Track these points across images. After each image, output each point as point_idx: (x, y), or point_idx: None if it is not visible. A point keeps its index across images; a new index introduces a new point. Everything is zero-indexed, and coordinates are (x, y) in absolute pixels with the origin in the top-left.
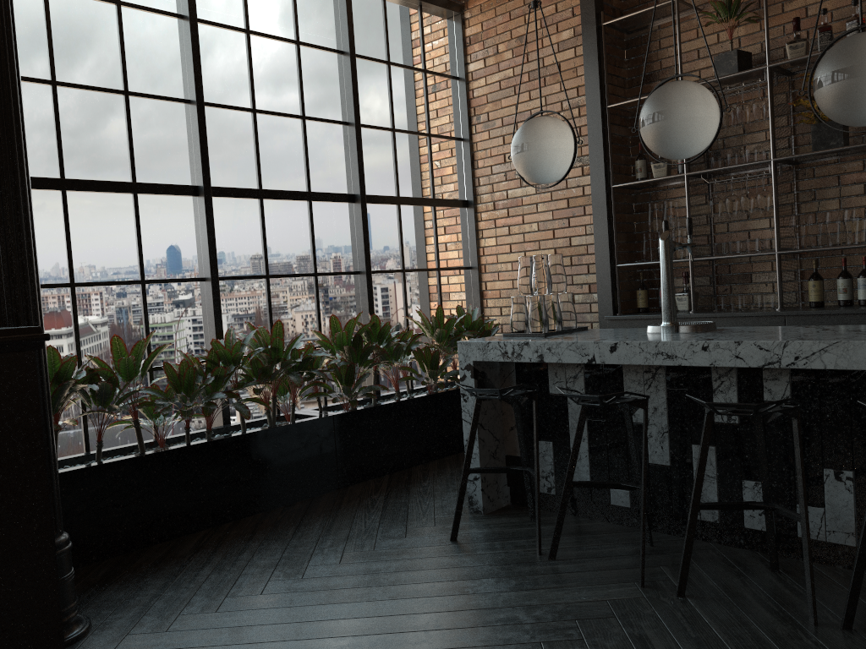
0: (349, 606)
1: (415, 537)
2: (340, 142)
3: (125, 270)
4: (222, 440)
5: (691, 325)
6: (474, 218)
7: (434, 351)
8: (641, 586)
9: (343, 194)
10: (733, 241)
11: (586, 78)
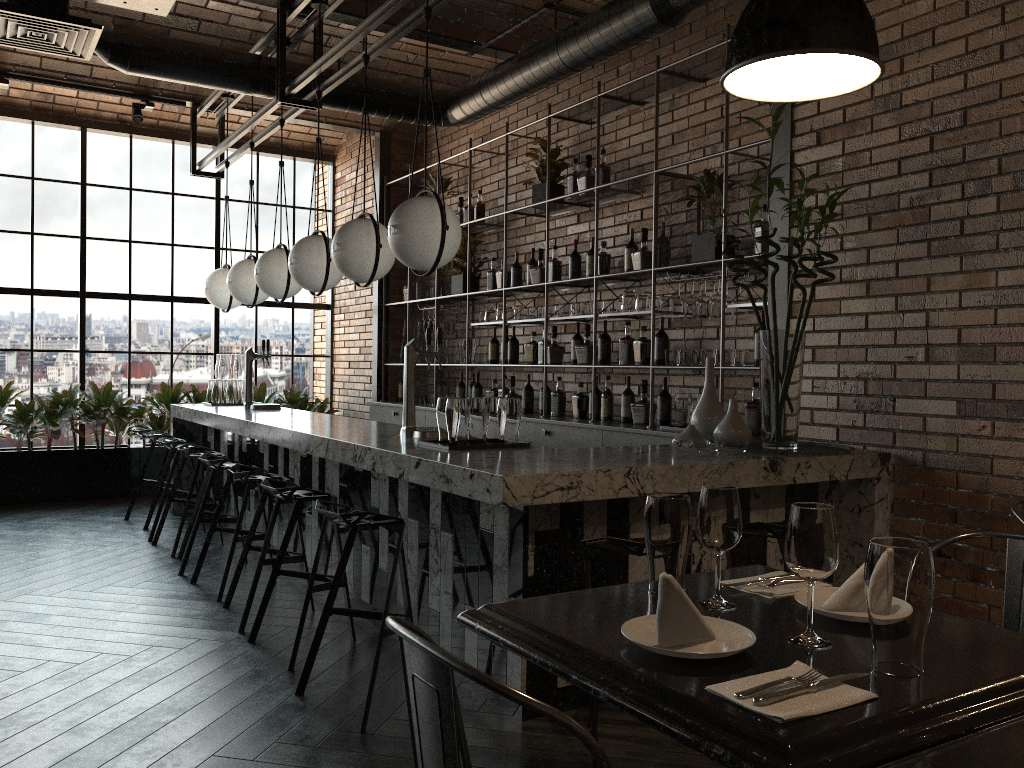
0: (16, 531)
1: (113, 517)
2: (204, 261)
3: (20, 342)
4: (48, 451)
5: (252, 405)
6: (331, 318)
7: None
8: (148, 540)
9: (203, 298)
10: None
11: None
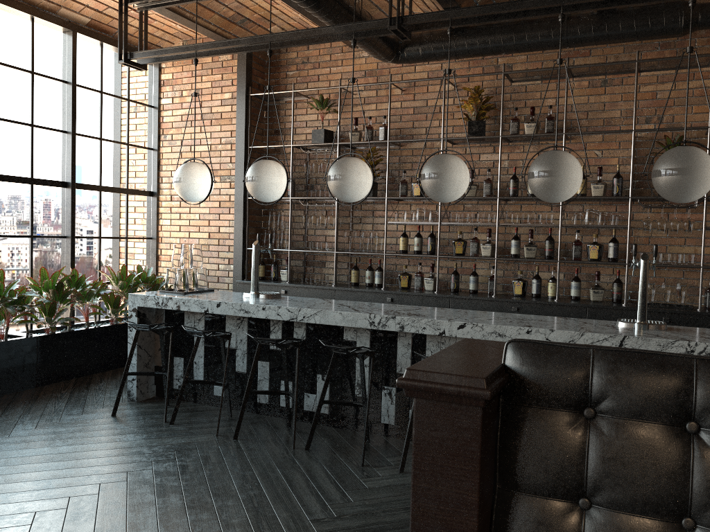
0: (40, 449)
1: (88, 414)
2: (59, 144)
3: None
4: None
5: (265, 294)
6: (157, 204)
7: (117, 295)
8: (216, 435)
9: (58, 181)
10: (314, 242)
11: (237, 126)
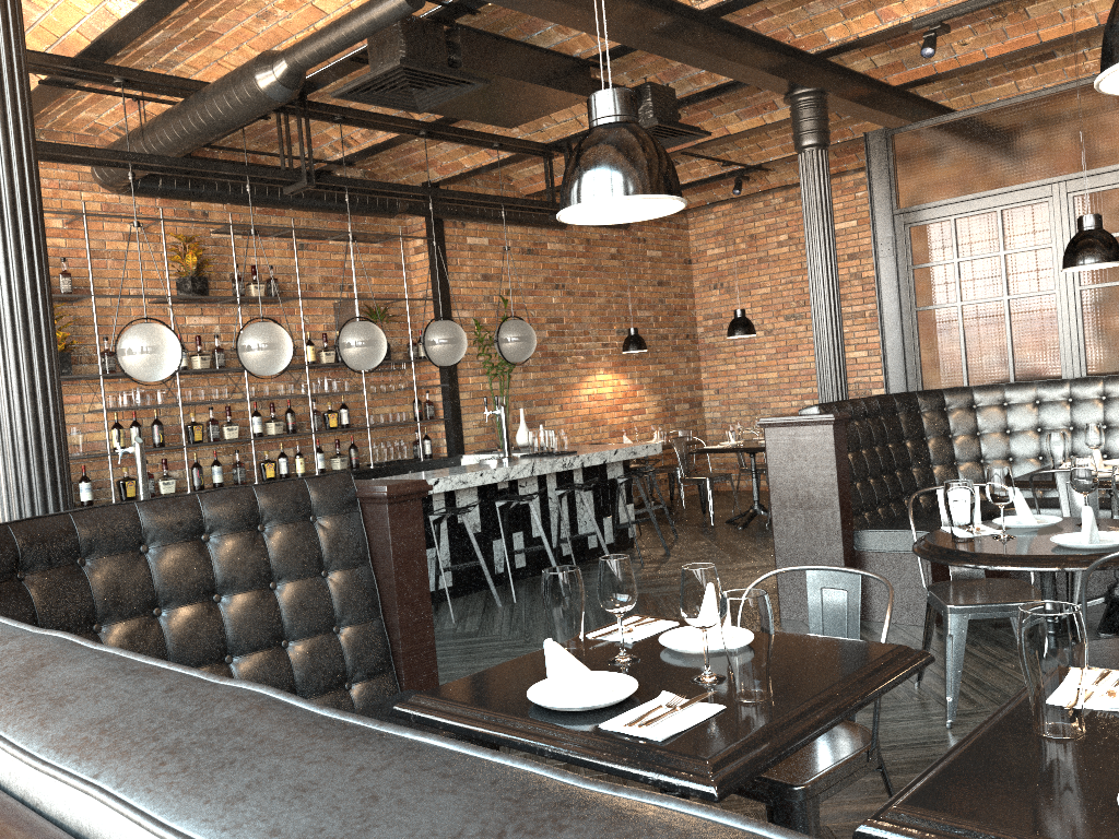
0: None
1: None
2: None
3: None
4: None
5: None
6: None
7: None
8: None
9: None
10: None
11: None
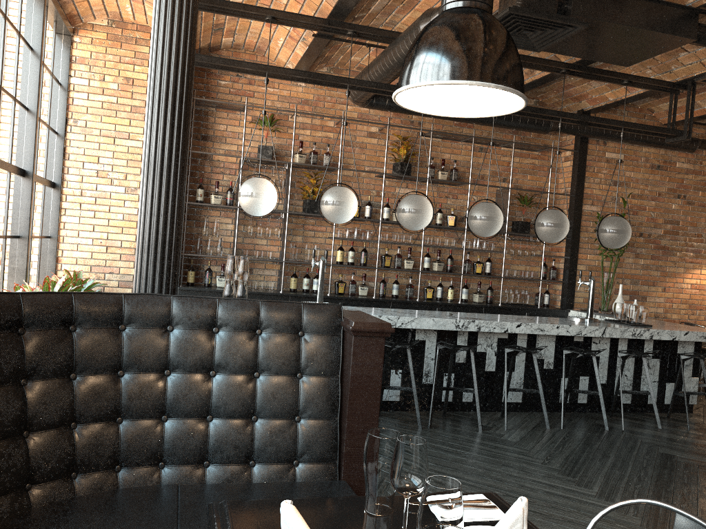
0: None
1: None
2: (23, 124)
3: None
4: None
5: None
6: (60, 198)
7: None
8: None
9: (21, 169)
10: (258, 250)
11: None
